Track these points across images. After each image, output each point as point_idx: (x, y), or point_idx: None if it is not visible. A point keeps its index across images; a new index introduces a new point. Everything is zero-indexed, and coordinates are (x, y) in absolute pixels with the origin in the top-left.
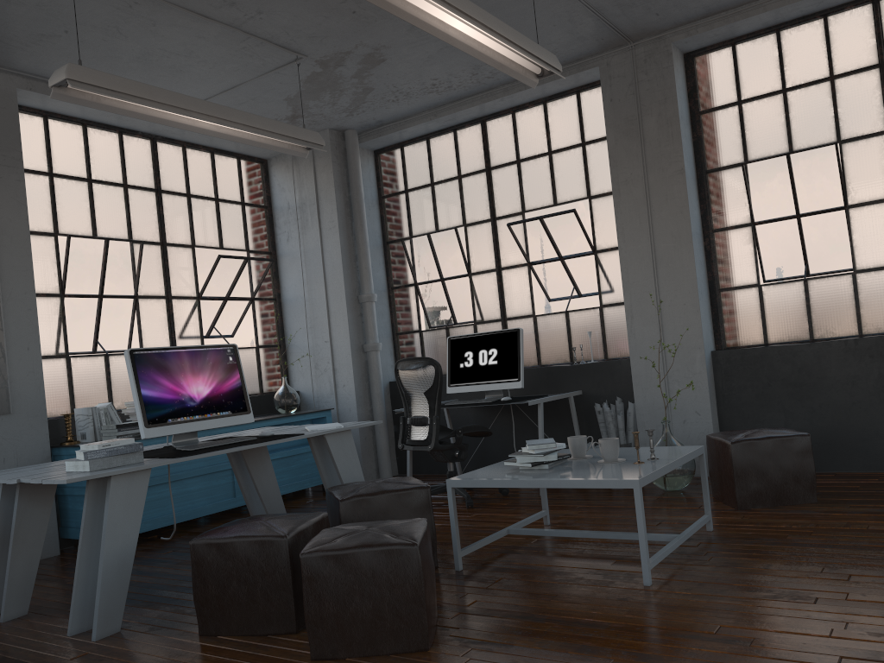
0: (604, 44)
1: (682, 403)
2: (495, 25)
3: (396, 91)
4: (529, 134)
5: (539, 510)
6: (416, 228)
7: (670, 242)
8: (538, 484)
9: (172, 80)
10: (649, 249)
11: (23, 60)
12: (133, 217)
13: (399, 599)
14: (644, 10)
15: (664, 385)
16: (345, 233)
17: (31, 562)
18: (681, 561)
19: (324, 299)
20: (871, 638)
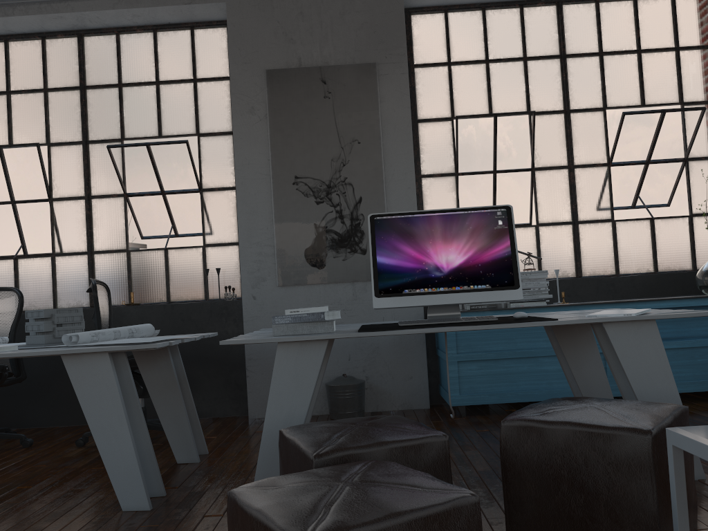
0: None
1: None
2: None
3: None
4: None
5: None
6: None
7: None
8: None
9: None
10: None
11: None
12: (532, 89)
13: None
14: None
15: None
16: None
17: None
18: None
19: None
20: None
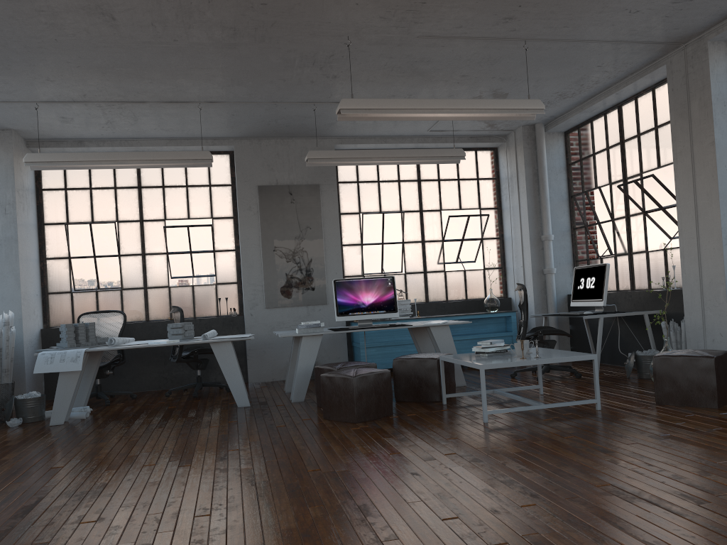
0: (660, 50)
1: (712, 326)
2: (463, 105)
3: None
4: (644, 114)
5: (563, 387)
6: (585, 186)
7: (705, 199)
8: (459, 362)
9: (403, 125)
10: (693, 204)
11: (331, 133)
12: (403, 198)
13: (346, 399)
14: (660, 30)
15: (701, 311)
16: (532, 194)
17: None
18: (531, 418)
19: (520, 238)
20: (486, 452)
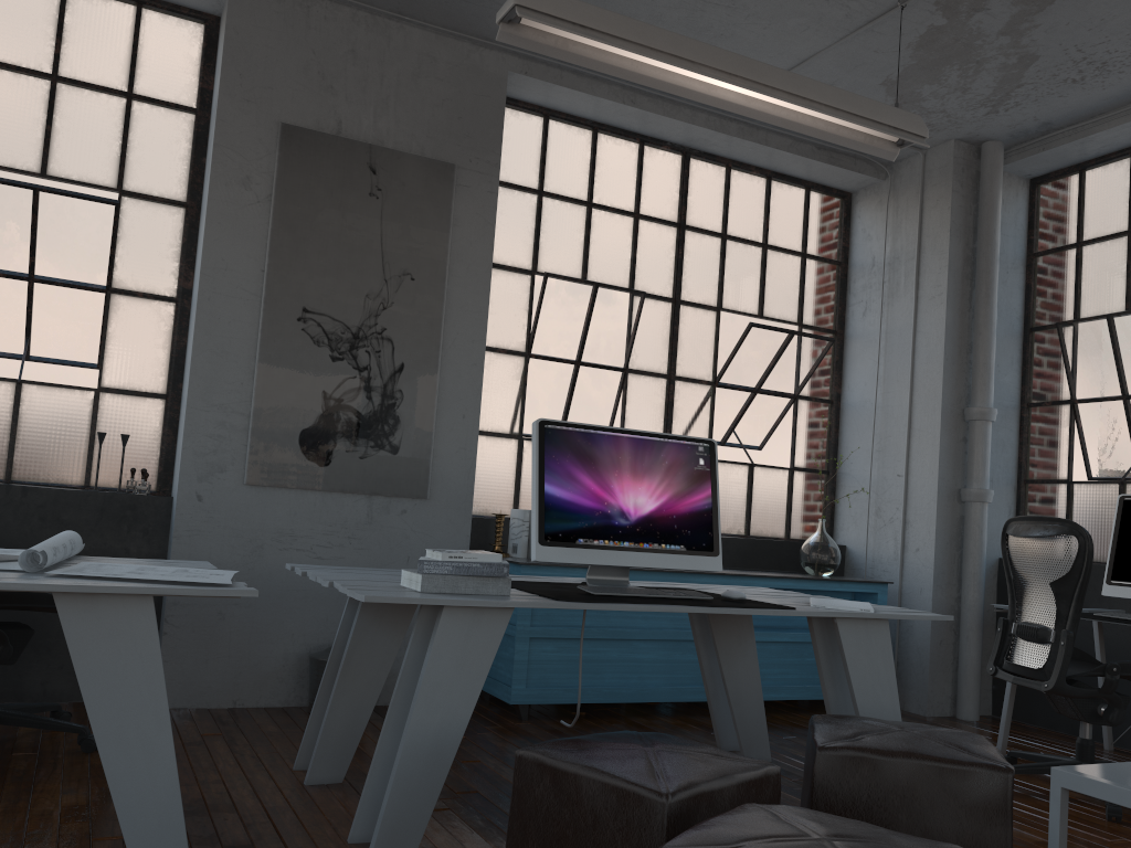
0: None
1: None
2: None
3: (1081, 61)
4: None
5: None
6: (1088, 306)
7: None
8: None
9: None
10: None
11: None
12: (639, 260)
13: None
14: None
15: None
16: (957, 306)
17: (361, 708)
18: None
19: (905, 408)
20: None
